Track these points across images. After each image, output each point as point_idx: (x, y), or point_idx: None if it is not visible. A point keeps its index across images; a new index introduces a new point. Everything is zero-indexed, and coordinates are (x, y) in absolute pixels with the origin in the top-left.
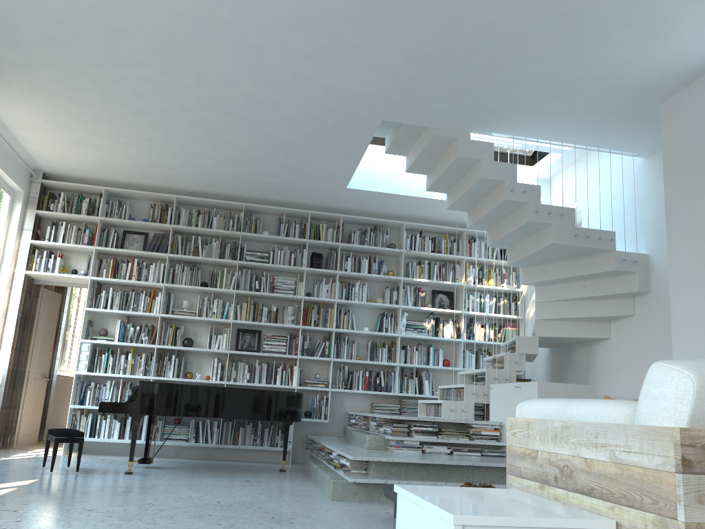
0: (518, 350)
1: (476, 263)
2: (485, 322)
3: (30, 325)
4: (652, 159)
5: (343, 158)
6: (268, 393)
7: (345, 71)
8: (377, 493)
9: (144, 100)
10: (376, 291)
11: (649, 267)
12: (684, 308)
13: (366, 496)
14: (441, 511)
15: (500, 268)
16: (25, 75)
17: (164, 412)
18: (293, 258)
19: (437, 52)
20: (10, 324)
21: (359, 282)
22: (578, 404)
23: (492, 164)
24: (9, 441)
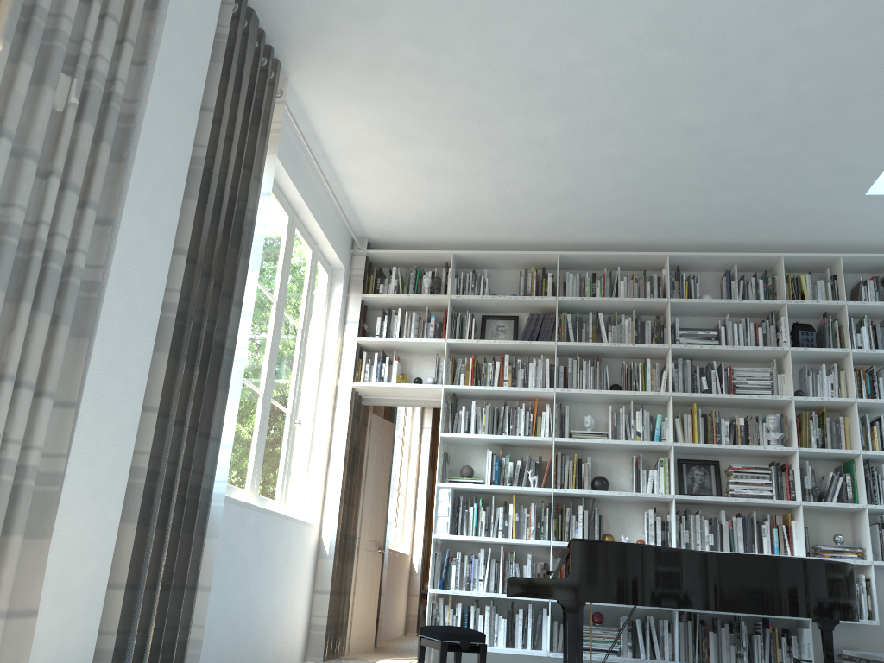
0: None
1: None
2: None
3: (359, 467)
4: None
5: None
6: (800, 564)
7: None
8: None
9: (549, 48)
10: None
11: None
12: None
13: None
14: None
15: None
16: (367, 33)
17: (624, 597)
18: (761, 335)
19: None
20: (336, 462)
21: None
22: None
23: None
24: (340, 647)
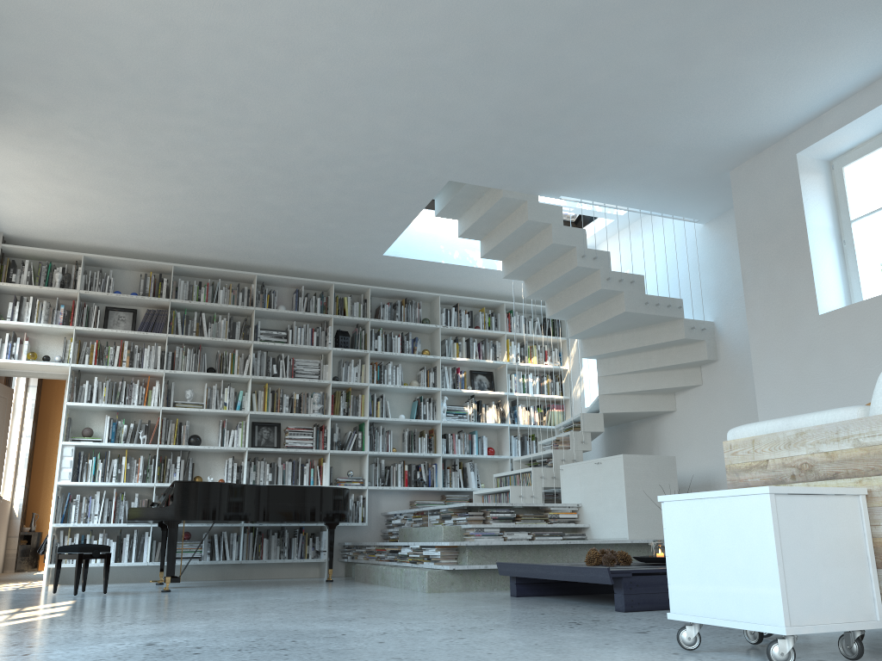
0: (584, 428)
1: (515, 339)
2: (528, 404)
3: None
4: (713, 225)
5: (391, 221)
6: (317, 490)
7: (428, 128)
8: (474, 581)
9: (181, 152)
10: (409, 374)
11: (716, 335)
12: (767, 370)
13: (463, 586)
14: (749, 489)
15: (541, 345)
16: (41, 118)
17: (207, 515)
18: (316, 337)
19: (530, 112)
20: None
21: (392, 363)
22: (804, 417)
23: (562, 229)
24: None
